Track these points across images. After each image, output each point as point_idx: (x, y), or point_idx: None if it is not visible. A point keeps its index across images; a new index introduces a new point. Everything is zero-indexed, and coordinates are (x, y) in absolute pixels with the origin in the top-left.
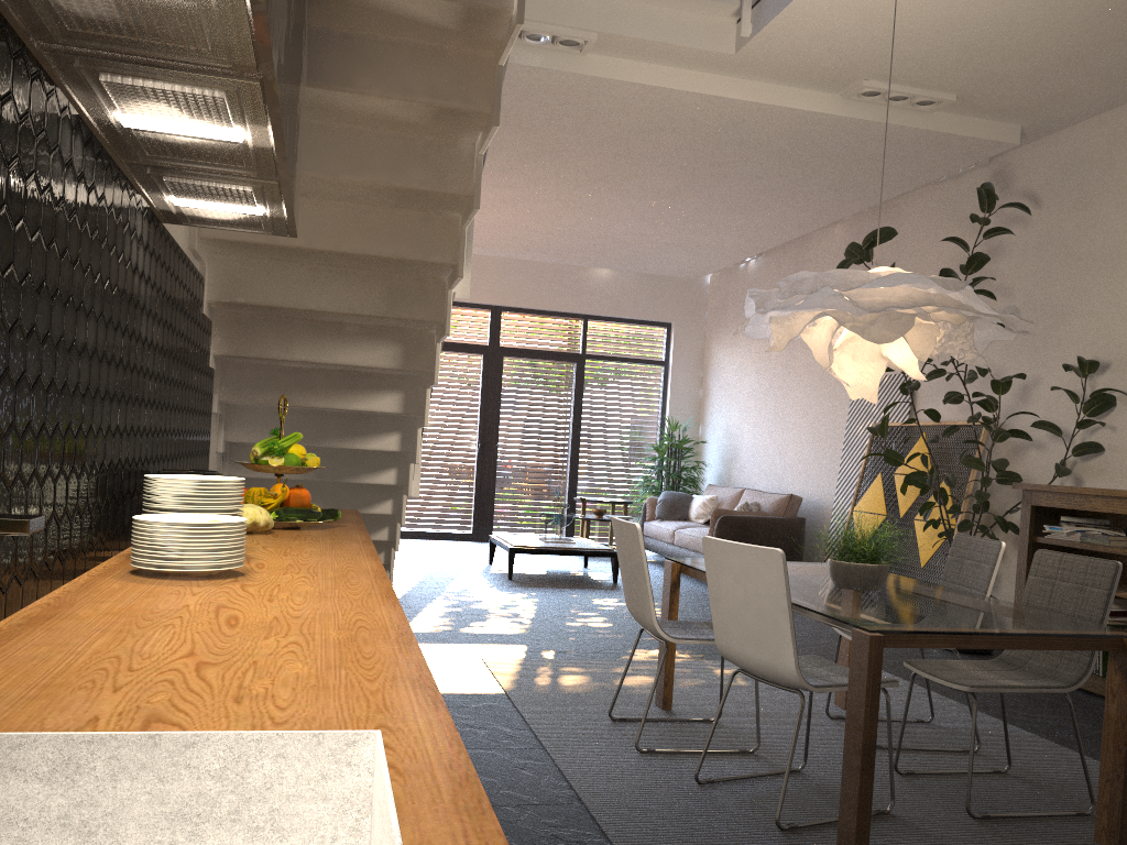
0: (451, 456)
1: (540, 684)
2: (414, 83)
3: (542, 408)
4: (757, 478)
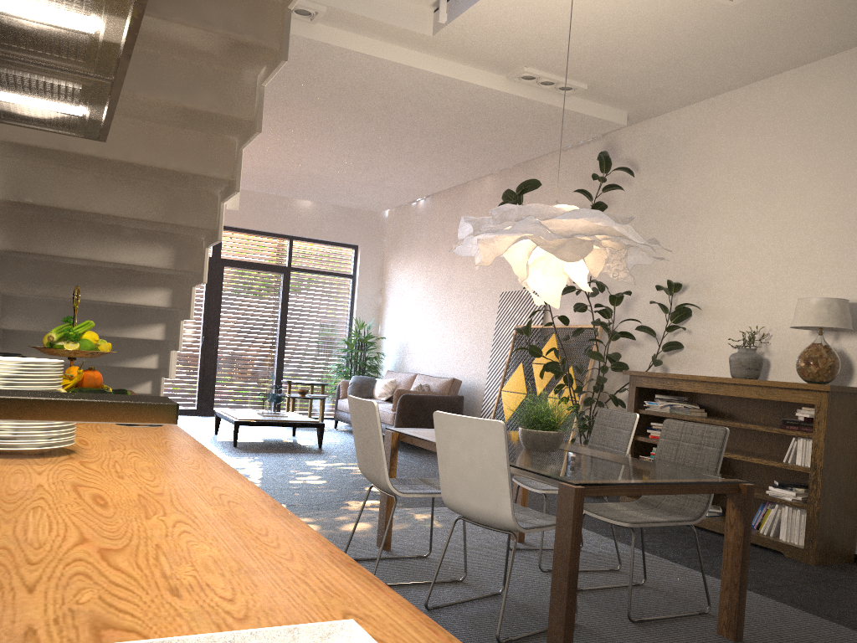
0: None
1: None
2: (212, 15)
3: (255, 309)
4: (425, 365)
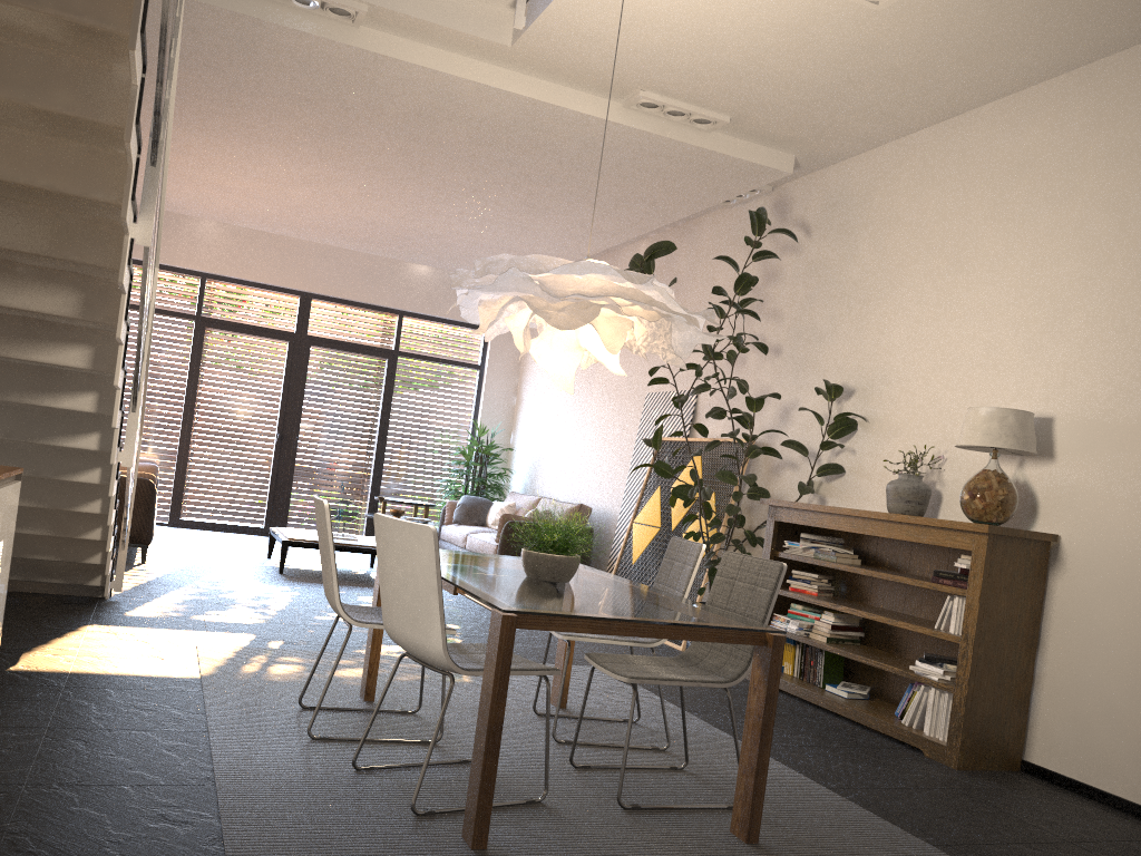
0: (247, 445)
1: (246, 672)
2: None
3: (349, 403)
4: (558, 487)
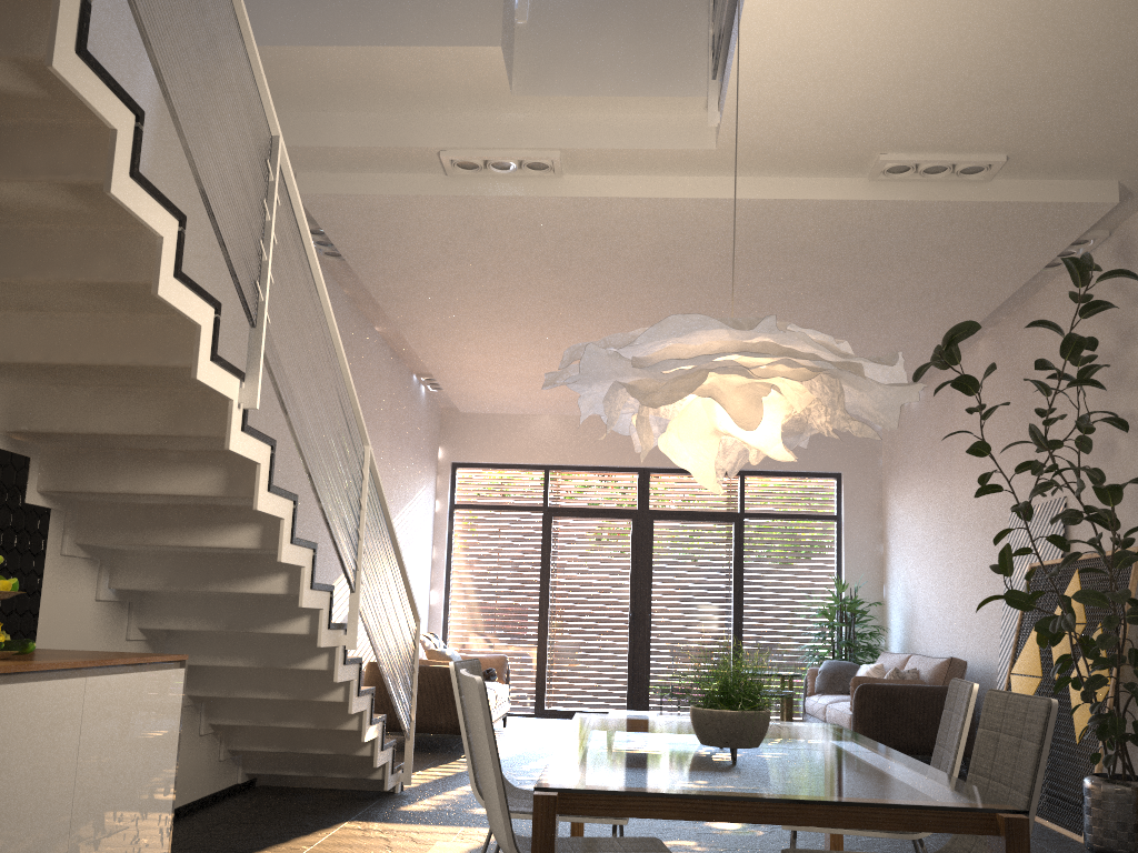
0: (602, 627)
1: None
2: (35, 162)
3: (698, 573)
4: (934, 641)
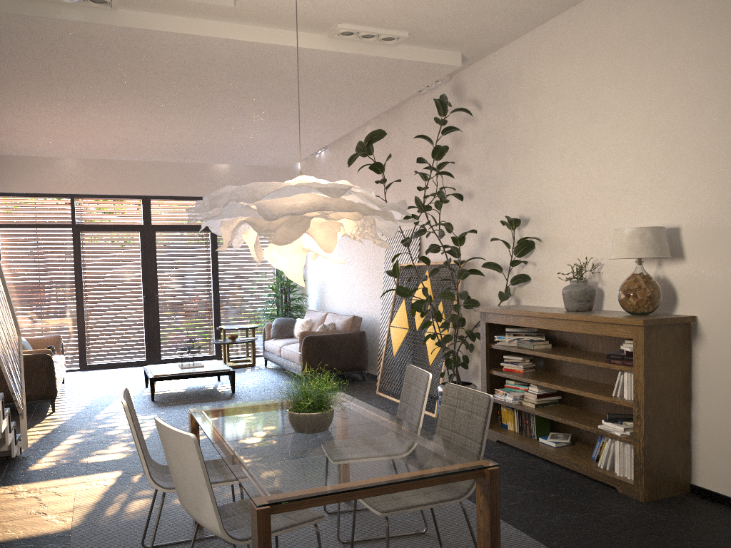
0: (124, 306)
1: (108, 515)
2: None
3: (189, 266)
4: (338, 303)
